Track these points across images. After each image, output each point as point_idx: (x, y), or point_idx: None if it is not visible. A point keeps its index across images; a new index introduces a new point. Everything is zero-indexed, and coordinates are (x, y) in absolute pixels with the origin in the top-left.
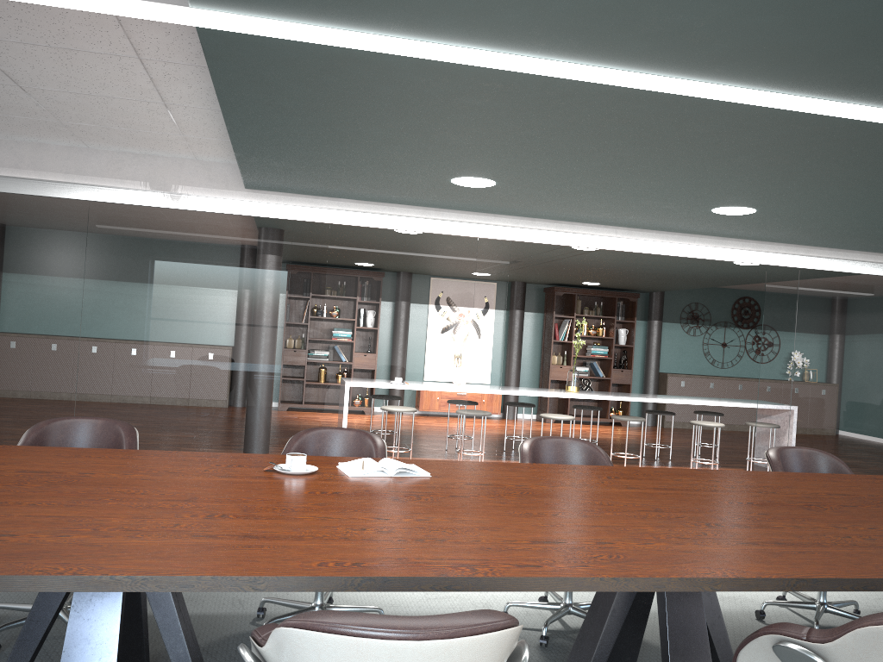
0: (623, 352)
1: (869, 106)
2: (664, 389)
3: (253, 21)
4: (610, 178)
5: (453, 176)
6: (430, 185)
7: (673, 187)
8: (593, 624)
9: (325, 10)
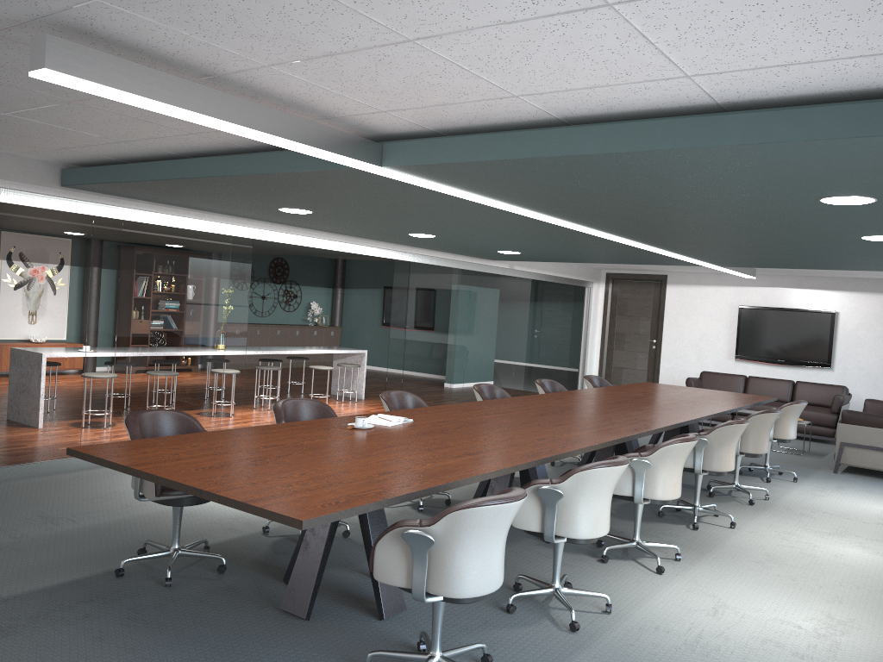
0: None
1: (577, 225)
2: None
3: (403, 176)
4: (393, 221)
5: (291, 208)
6: (254, 207)
7: (418, 227)
8: (499, 482)
9: (444, 179)
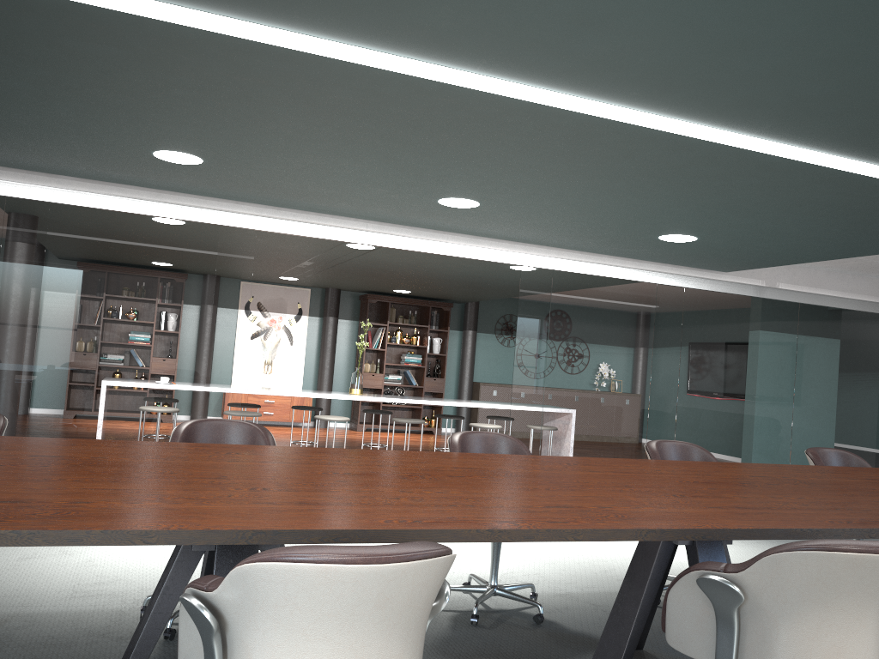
0: (437, 361)
1: (477, 74)
2: (477, 398)
3: None
4: (311, 158)
5: (151, 148)
6: (139, 160)
7: (380, 171)
8: (151, 605)
9: None
